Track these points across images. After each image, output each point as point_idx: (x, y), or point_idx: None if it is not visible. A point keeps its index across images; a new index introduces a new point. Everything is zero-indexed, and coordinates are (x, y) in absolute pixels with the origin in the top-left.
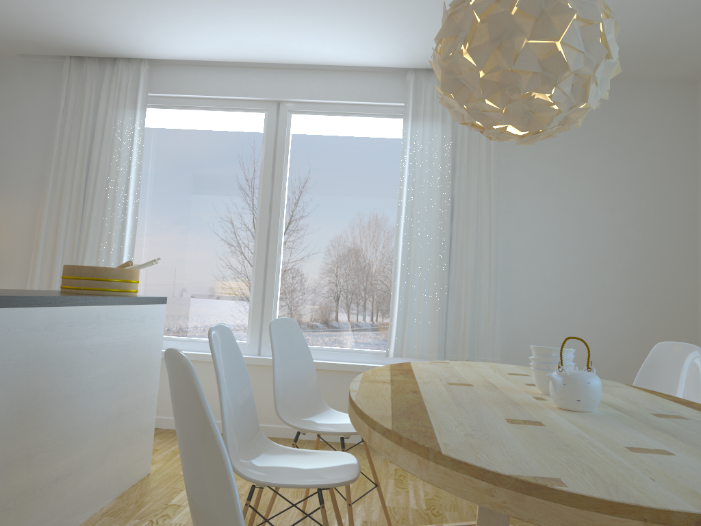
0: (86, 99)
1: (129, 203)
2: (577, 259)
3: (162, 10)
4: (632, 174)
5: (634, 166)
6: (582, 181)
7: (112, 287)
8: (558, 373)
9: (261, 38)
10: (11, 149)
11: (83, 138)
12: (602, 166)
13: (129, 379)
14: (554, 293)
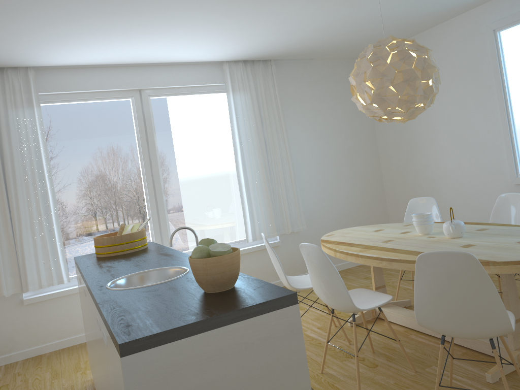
0: None
1: (47, 181)
2: (329, 162)
3: (87, 38)
4: (345, 112)
5: (345, 107)
6: (324, 118)
7: (142, 243)
8: (450, 224)
9: (144, 50)
10: None
11: None
12: (331, 109)
13: None
14: (322, 183)
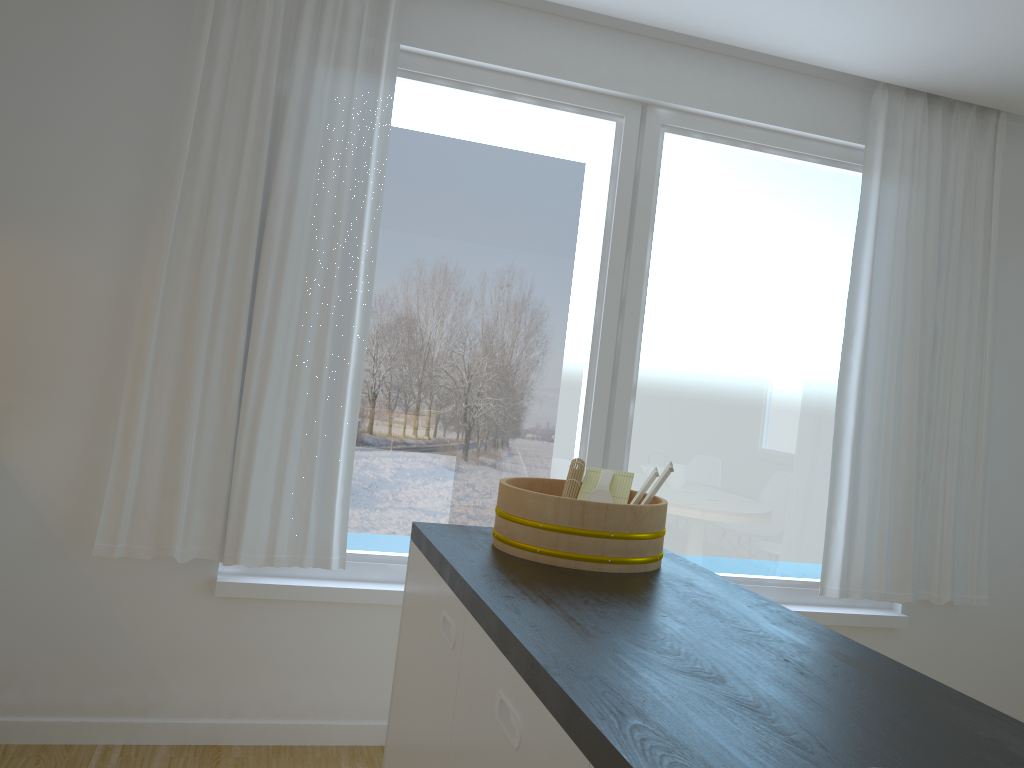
0: (265, 33)
1: (359, 280)
2: None
3: None
4: None
5: None
6: None
7: (656, 551)
8: None
9: None
10: (61, 121)
11: (254, 122)
12: None
13: None
14: None
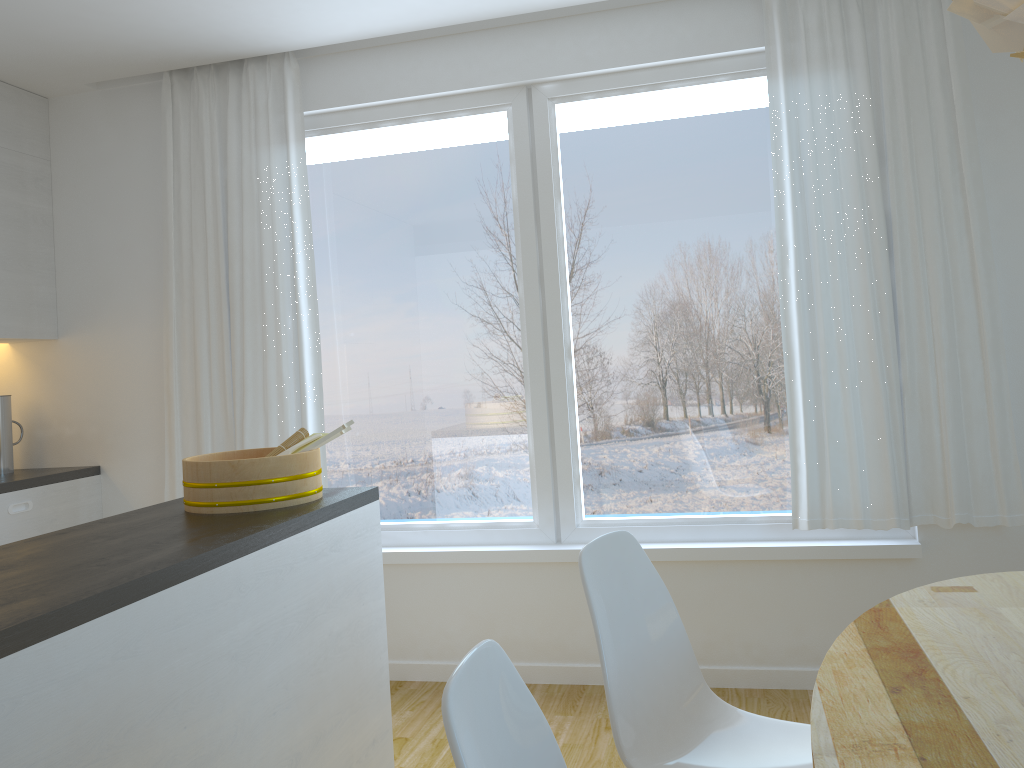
0: (206, 140)
1: (301, 307)
2: None
3: None
4: None
5: None
6: None
7: (271, 494)
8: None
9: None
10: (106, 243)
11: (211, 208)
12: None
13: (325, 666)
14: None
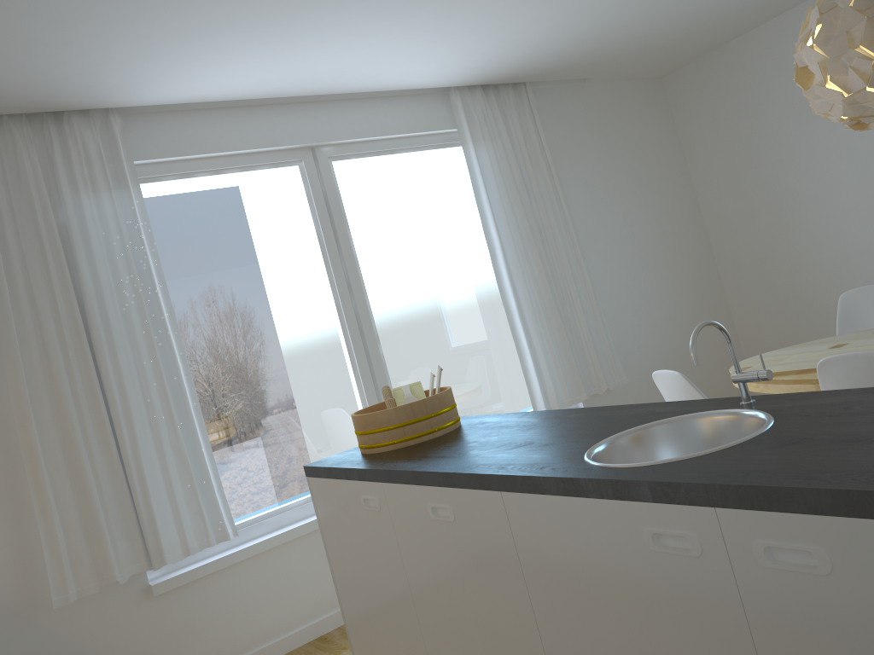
0: (33, 186)
1: (171, 335)
2: (638, 260)
3: (260, 28)
4: (649, 170)
5: (647, 161)
6: (619, 183)
7: (456, 415)
8: None
9: (339, 61)
10: None
11: (50, 252)
12: (627, 166)
13: None
14: (634, 298)
